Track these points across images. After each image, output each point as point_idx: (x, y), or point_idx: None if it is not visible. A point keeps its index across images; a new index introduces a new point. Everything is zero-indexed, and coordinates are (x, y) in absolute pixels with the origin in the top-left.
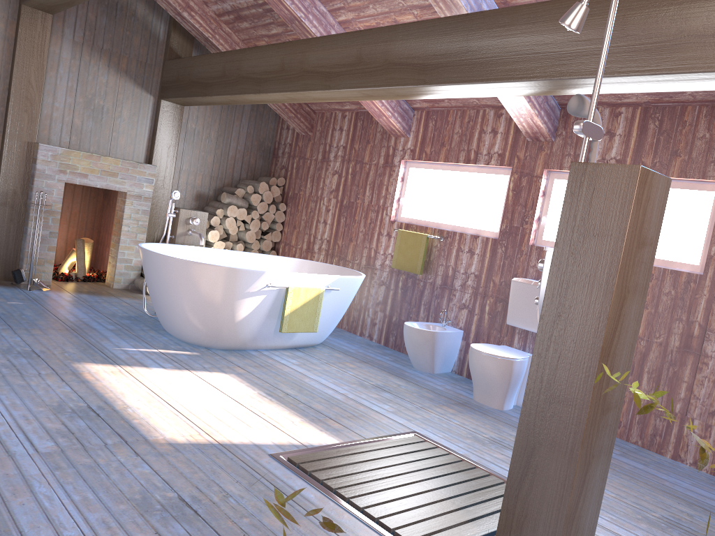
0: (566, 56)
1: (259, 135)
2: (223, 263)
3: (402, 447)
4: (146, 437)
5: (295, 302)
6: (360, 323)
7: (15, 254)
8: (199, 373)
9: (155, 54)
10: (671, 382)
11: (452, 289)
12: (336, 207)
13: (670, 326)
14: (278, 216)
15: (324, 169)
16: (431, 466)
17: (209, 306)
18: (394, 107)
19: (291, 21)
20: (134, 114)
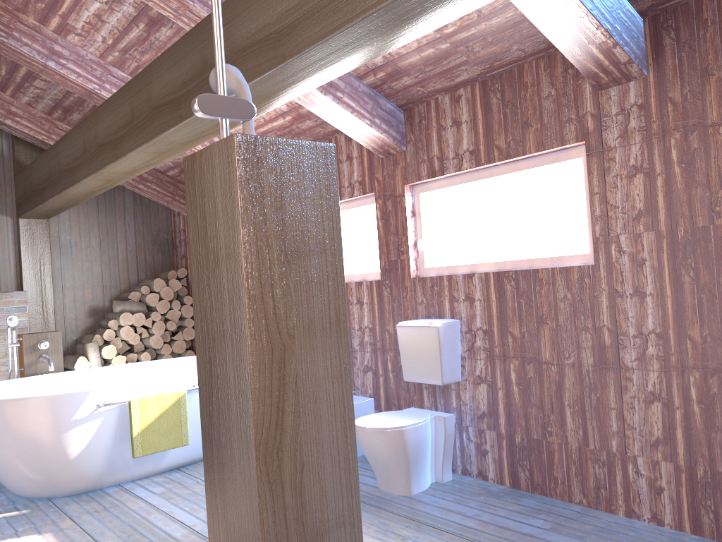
0: (283, 32)
1: (150, 228)
2: (91, 384)
3: None
4: None
5: (145, 416)
6: None
7: None
8: None
9: (2, 172)
10: (598, 413)
11: (353, 351)
12: None
13: (577, 339)
14: (185, 310)
15: None
16: None
17: (28, 448)
18: None
19: (90, 97)
20: None
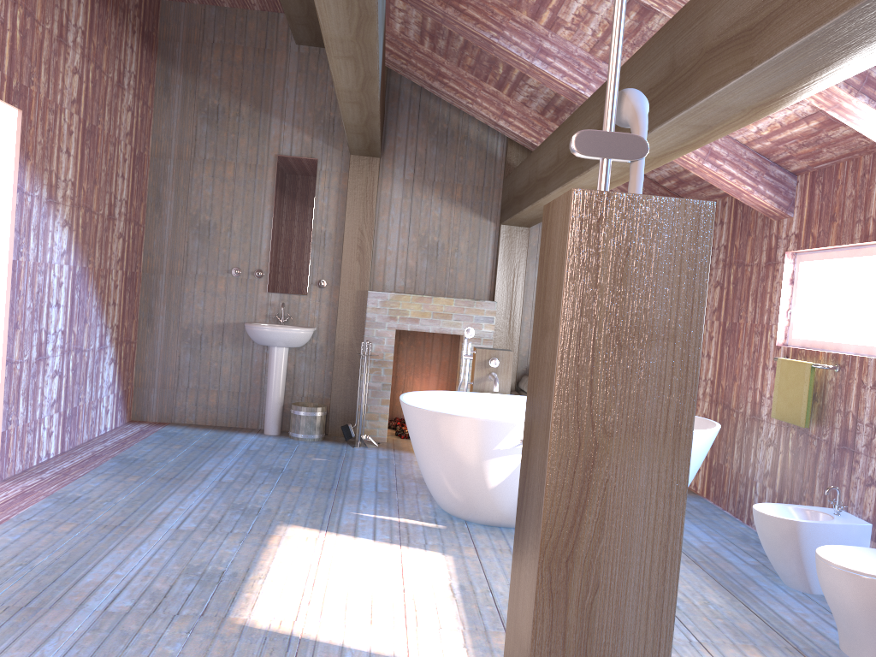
0: (756, 29)
1: None
2: None
3: None
4: (228, 614)
5: None
6: (747, 504)
7: (353, 408)
8: (407, 550)
9: (493, 175)
10: None
11: (854, 452)
12: (718, 333)
13: None
14: None
15: None
16: None
17: (452, 466)
18: (755, 176)
19: (574, 98)
20: (473, 246)
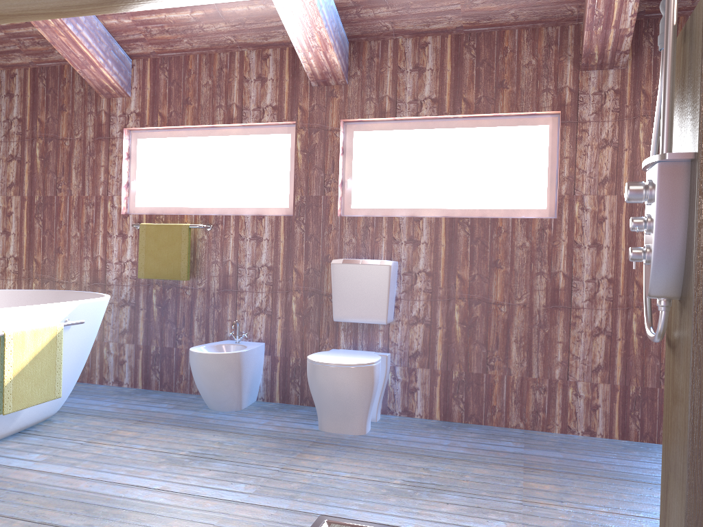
0: None
1: None
2: None
3: None
4: None
5: (19, 357)
6: (98, 366)
7: None
8: None
9: None
10: (544, 347)
11: (238, 292)
12: (22, 208)
13: (532, 283)
14: None
15: None
16: None
17: None
18: (105, 51)
19: None
20: None
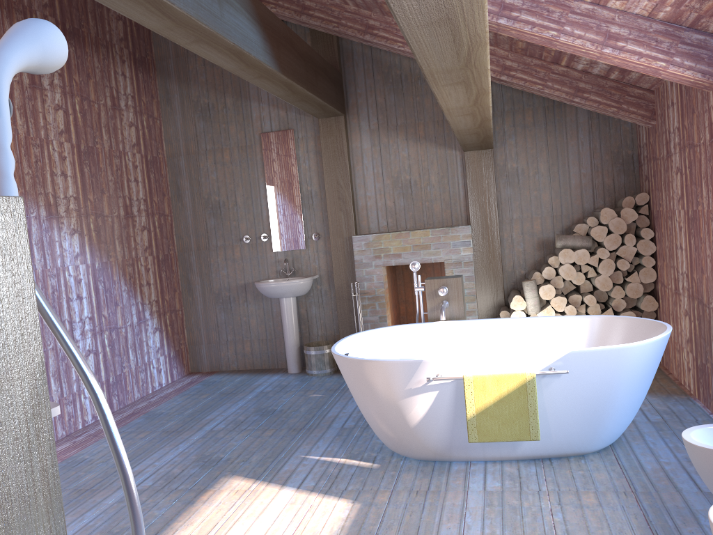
0: None
1: (609, 145)
2: (487, 336)
3: None
4: None
5: (481, 398)
6: None
7: None
8: (320, 499)
9: None
10: None
11: None
12: (685, 222)
13: None
14: (642, 247)
15: (669, 169)
16: None
17: (374, 407)
18: (668, 49)
19: None
20: (443, 177)
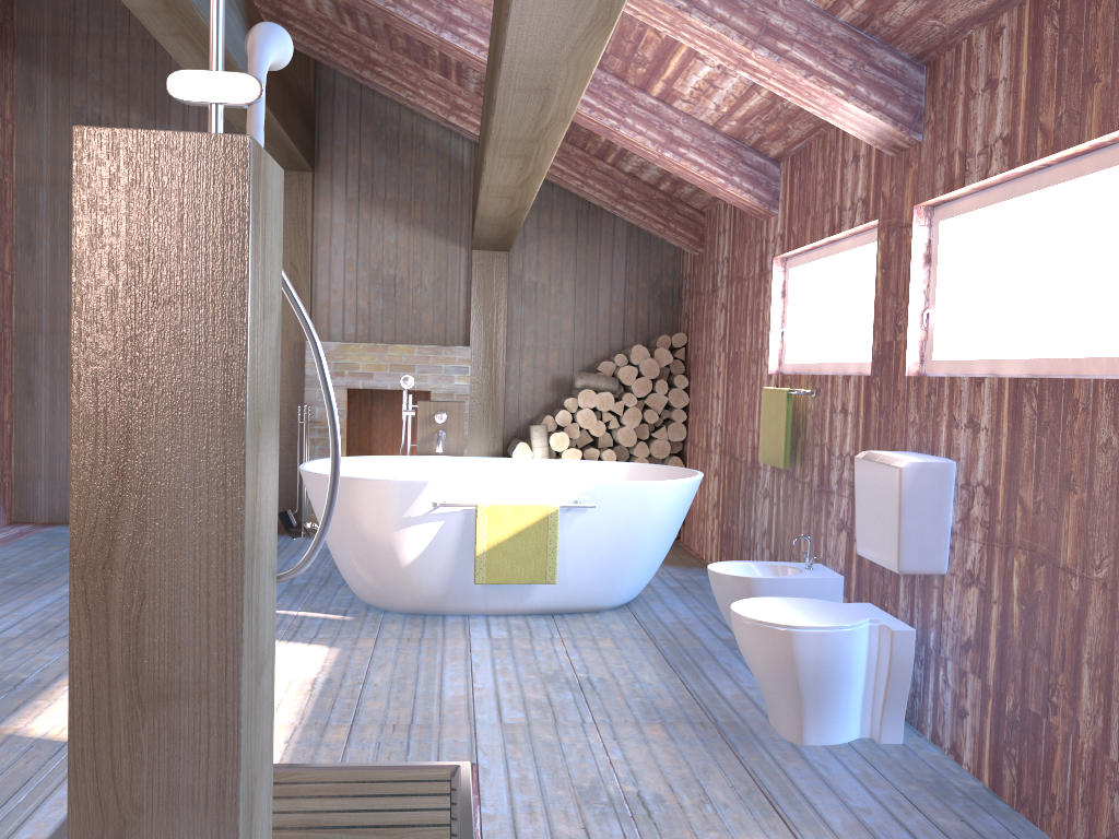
0: None
1: (648, 271)
2: (491, 479)
3: (369, 785)
4: None
5: (495, 531)
6: None
7: (298, 491)
8: (285, 645)
9: (460, 188)
10: None
11: (829, 493)
12: (724, 367)
13: (1117, 533)
14: (674, 397)
15: (714, 306)
16: (350, 825)
17: (356, 542)
18: (728, 166)
19: None
20: (440, 279)
